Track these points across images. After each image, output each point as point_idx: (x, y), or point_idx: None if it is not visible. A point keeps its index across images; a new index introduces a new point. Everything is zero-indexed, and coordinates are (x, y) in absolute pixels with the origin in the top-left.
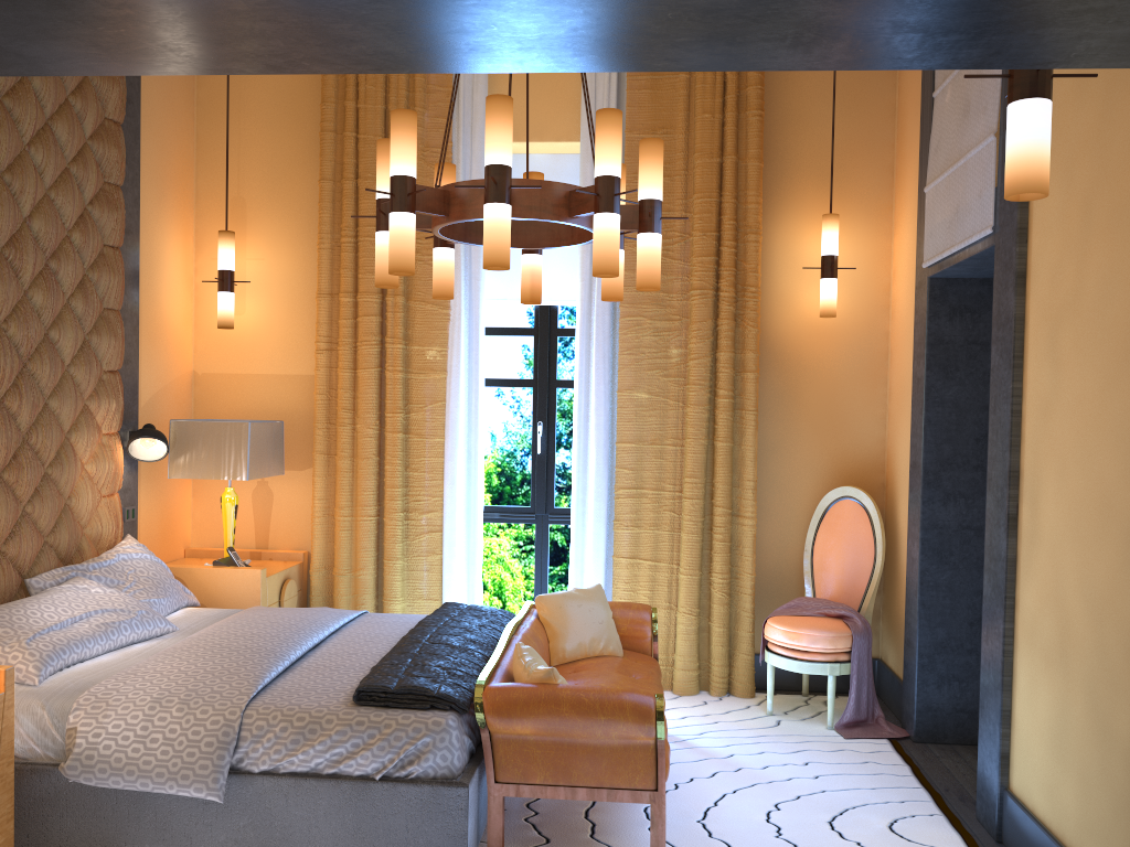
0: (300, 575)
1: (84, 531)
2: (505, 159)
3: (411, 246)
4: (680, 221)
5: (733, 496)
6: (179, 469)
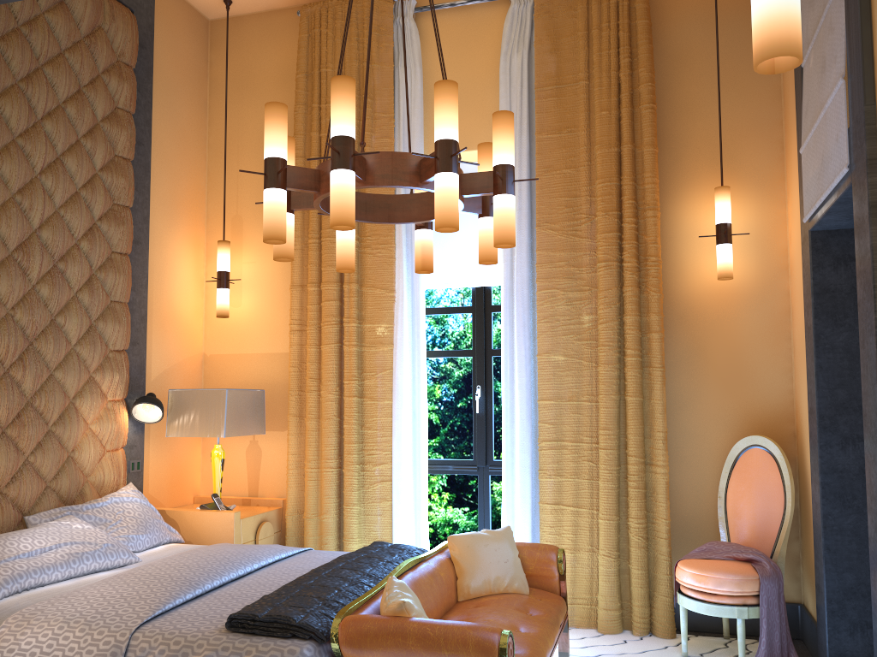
0: (279, 518)
1: (88, 478)
2: (346, 130)
3: (280, 217)
4: (585, 204)
5: (646, 447)
6: (174, 429)
